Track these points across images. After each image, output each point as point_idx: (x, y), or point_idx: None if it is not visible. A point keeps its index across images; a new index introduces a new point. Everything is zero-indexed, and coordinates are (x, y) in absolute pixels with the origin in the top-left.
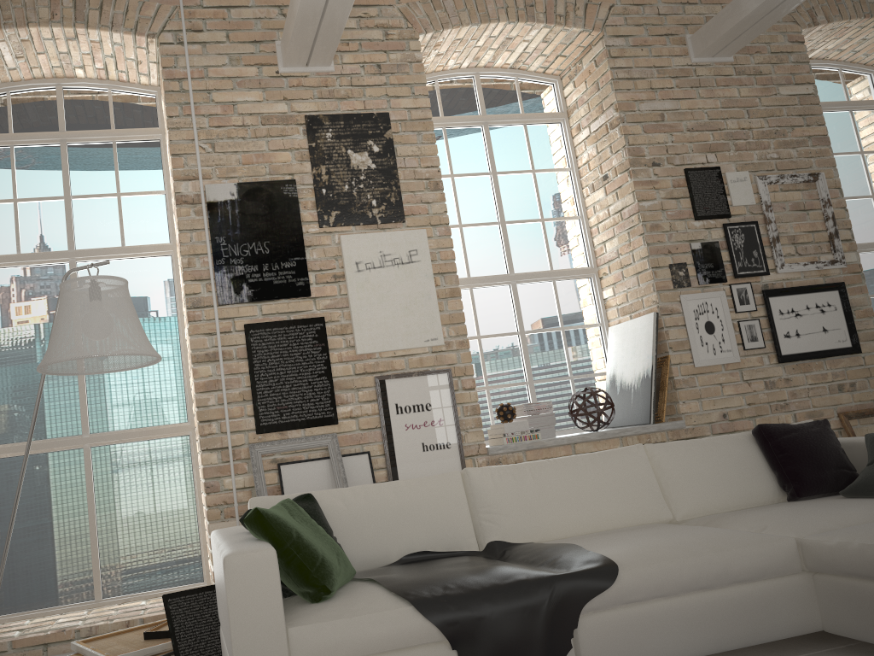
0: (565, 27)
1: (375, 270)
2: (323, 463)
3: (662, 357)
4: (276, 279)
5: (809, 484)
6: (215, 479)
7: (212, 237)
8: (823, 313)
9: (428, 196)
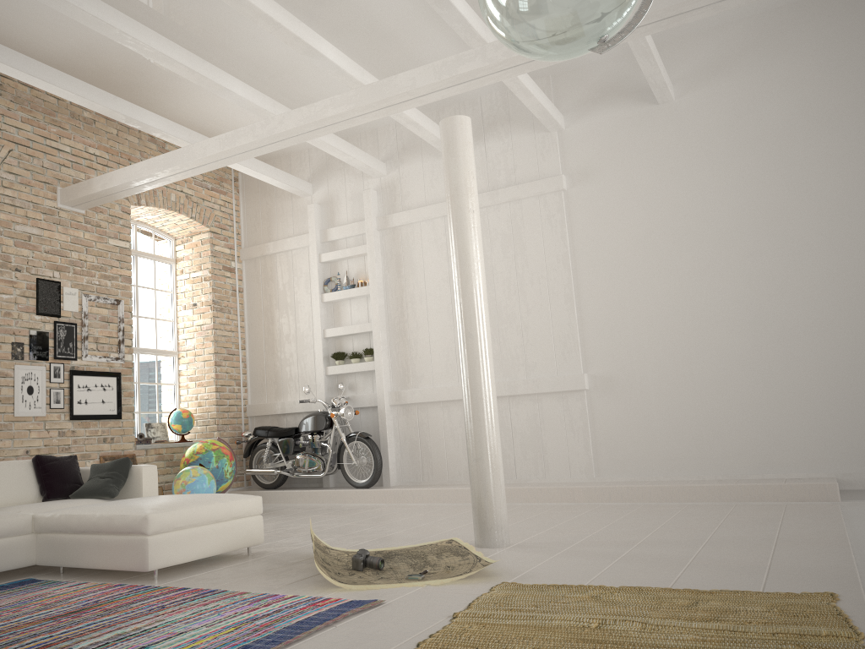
0: None
1: None
2: None
3: None
4: None
5: (56, 491)
6: None
7: None
8: (104, 391)
9: None
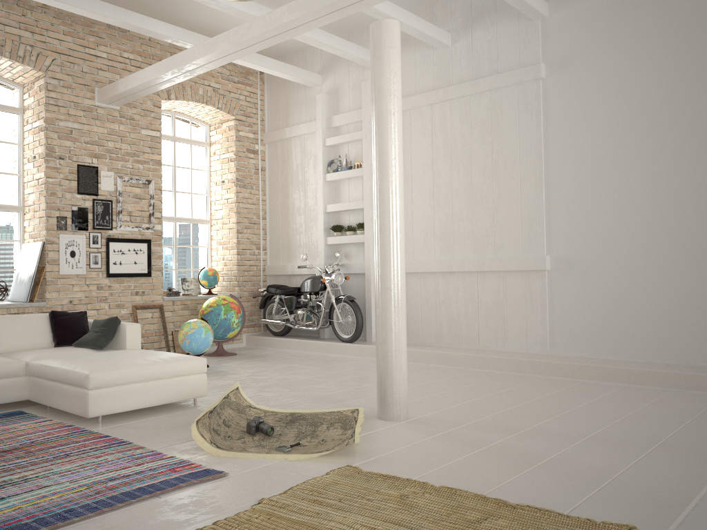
0: (22, 64)
1: None
2: None
3: (43, 266)
4: None
5: (64, 340)
6: None
7: None
8: (136, 254)
9: None
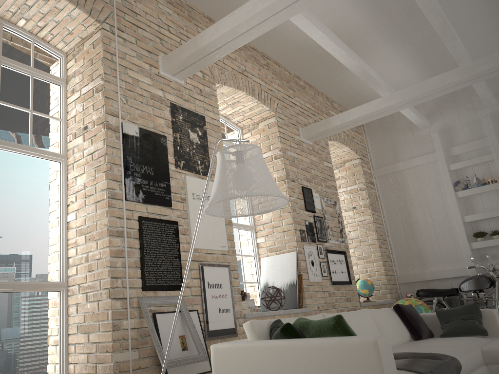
0: (263, 105)
1: (200, 200)
2: None
3: (297, 275)
4: (156, 192)
5: (423, 332)
6: (118, 320)
7: (125, 155)
8: (341, 264)
9: None
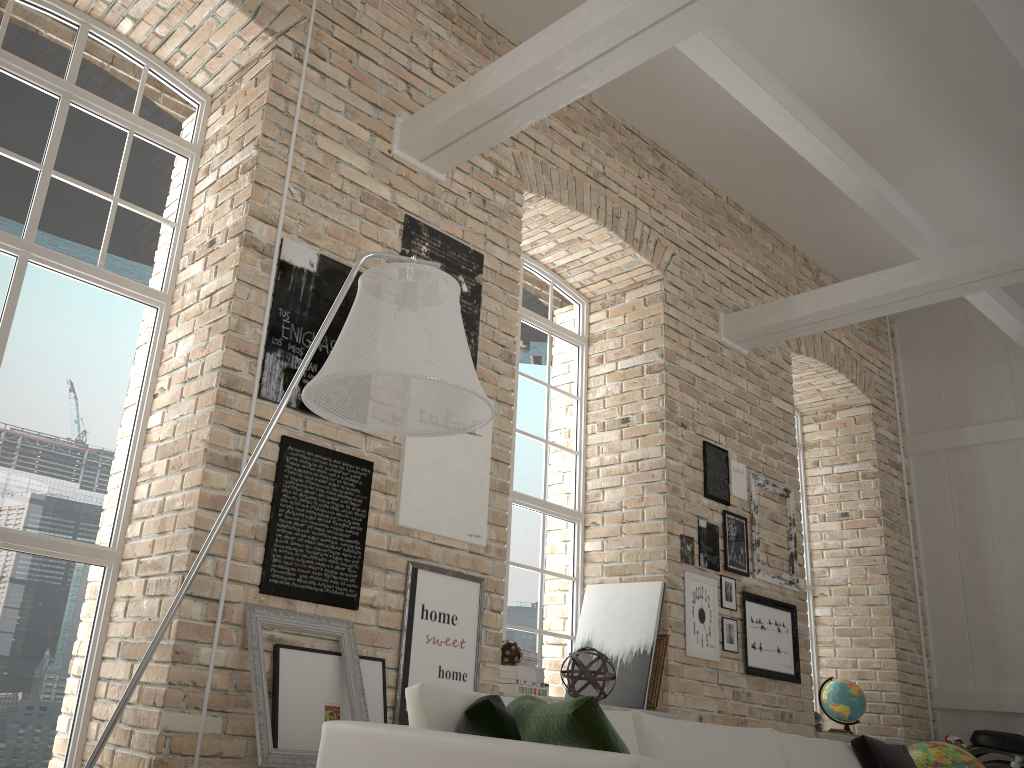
0: (636, 253)
1: None
2: (331, 660)
3: (659, 634)
4: None
5: None
6: (189, 643)
7: (275, 306)
8: (779, 632)
9: (500, 365)
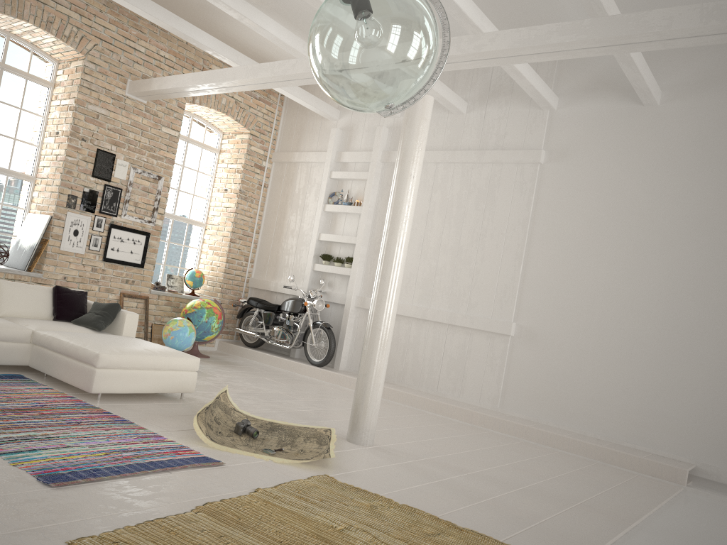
0: (66, 44)
1: None
2: None
3: (46, 239)
4: None
5: (63, 315)
6: None
7: None
8: (134, 244)
9: None
